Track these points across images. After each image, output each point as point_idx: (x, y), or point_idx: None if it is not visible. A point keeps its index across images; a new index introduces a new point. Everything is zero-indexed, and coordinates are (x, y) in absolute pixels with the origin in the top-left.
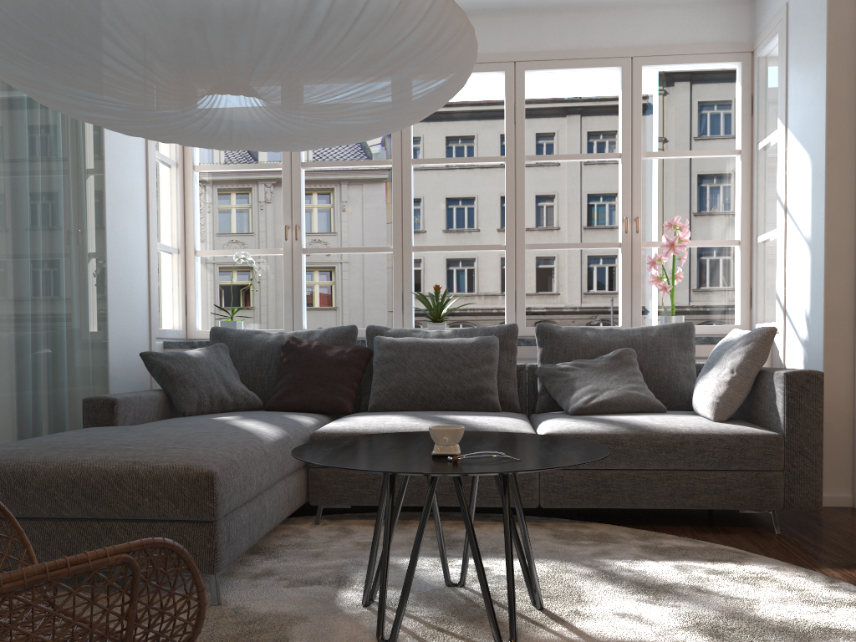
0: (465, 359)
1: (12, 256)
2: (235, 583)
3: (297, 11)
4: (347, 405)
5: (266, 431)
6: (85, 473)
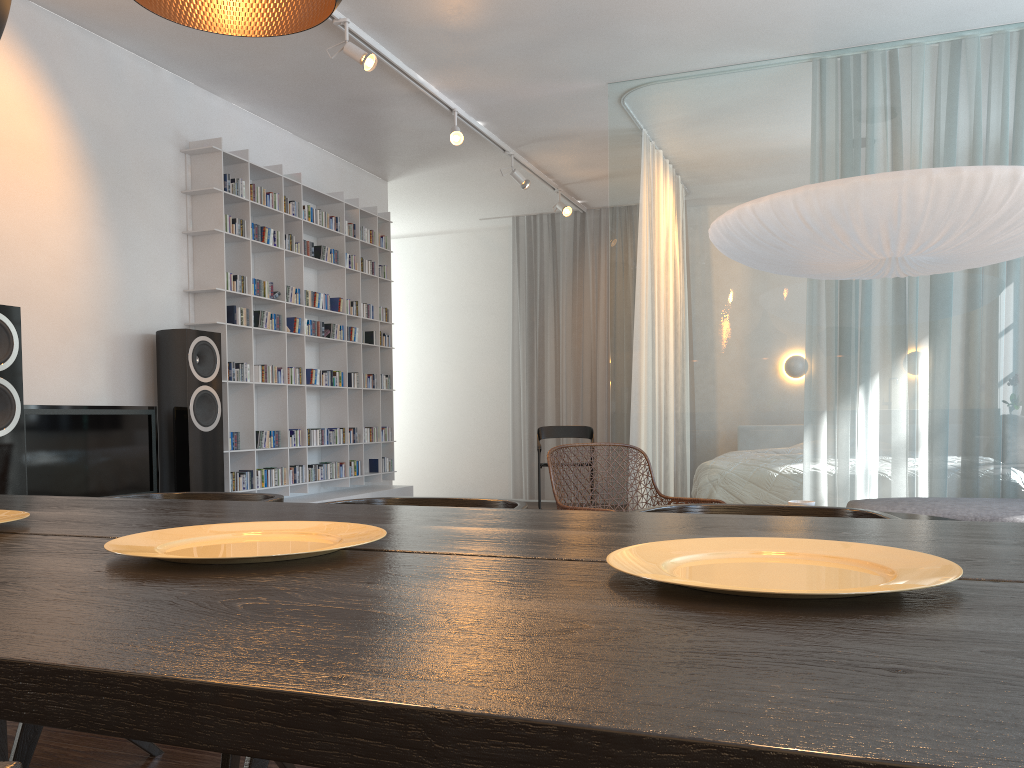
0: None
1: (1021, 355)
2: None
3: (754, 245)
4: None
5: None
6: None
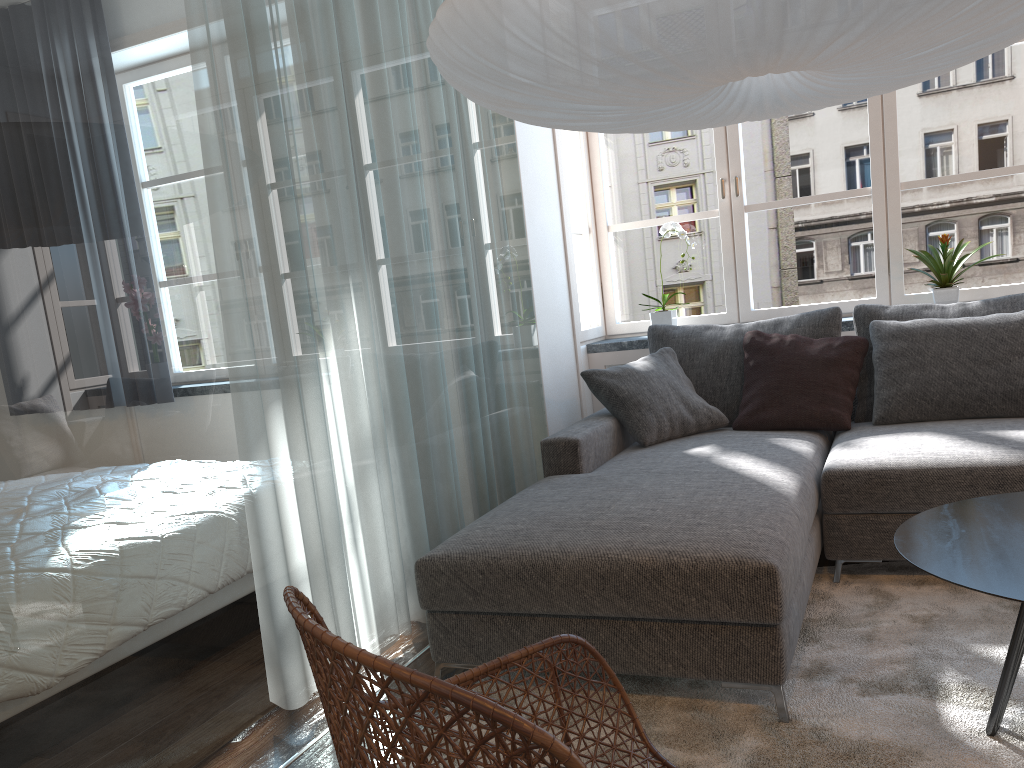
0: (1013, 344)
1: (453, 286)
2: (789, 686)
3: None
4: (844, 418)
5: (778, 479)
6: (615, 567)
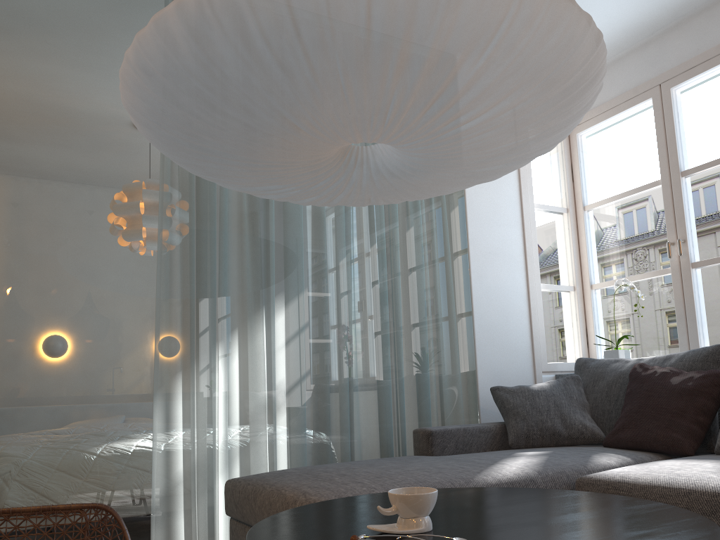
0: None
1: (363, 317)
2: None
3: (245, 58)
4: (684, 444)
5: (504, 471)
6: (277, 498)
